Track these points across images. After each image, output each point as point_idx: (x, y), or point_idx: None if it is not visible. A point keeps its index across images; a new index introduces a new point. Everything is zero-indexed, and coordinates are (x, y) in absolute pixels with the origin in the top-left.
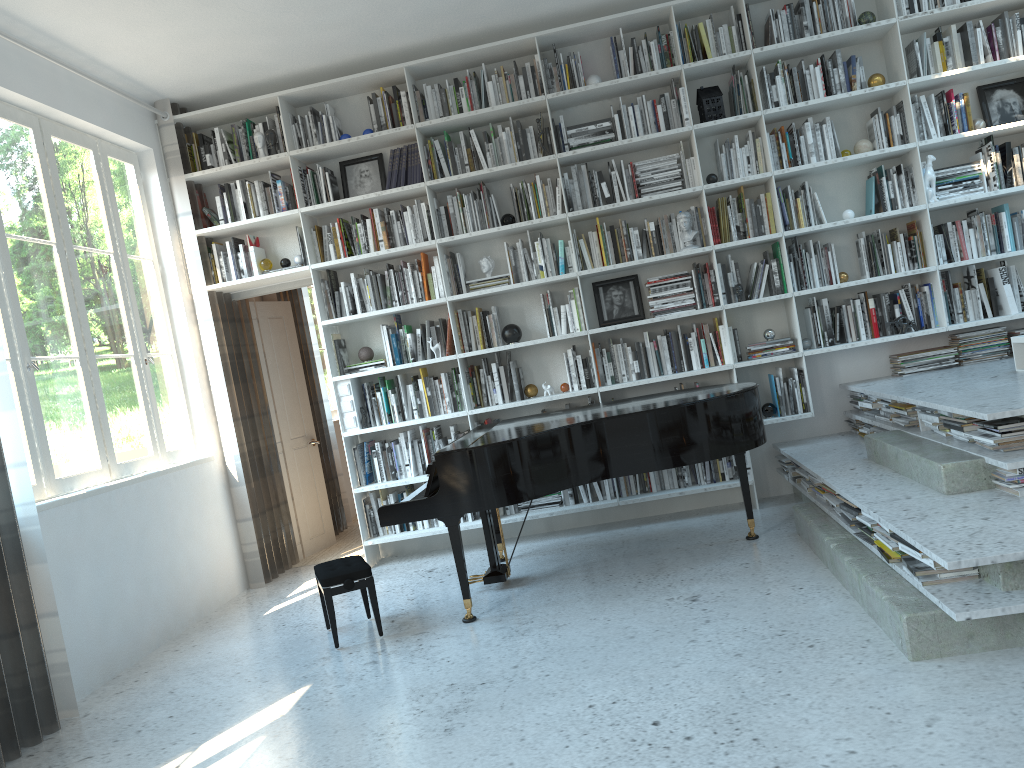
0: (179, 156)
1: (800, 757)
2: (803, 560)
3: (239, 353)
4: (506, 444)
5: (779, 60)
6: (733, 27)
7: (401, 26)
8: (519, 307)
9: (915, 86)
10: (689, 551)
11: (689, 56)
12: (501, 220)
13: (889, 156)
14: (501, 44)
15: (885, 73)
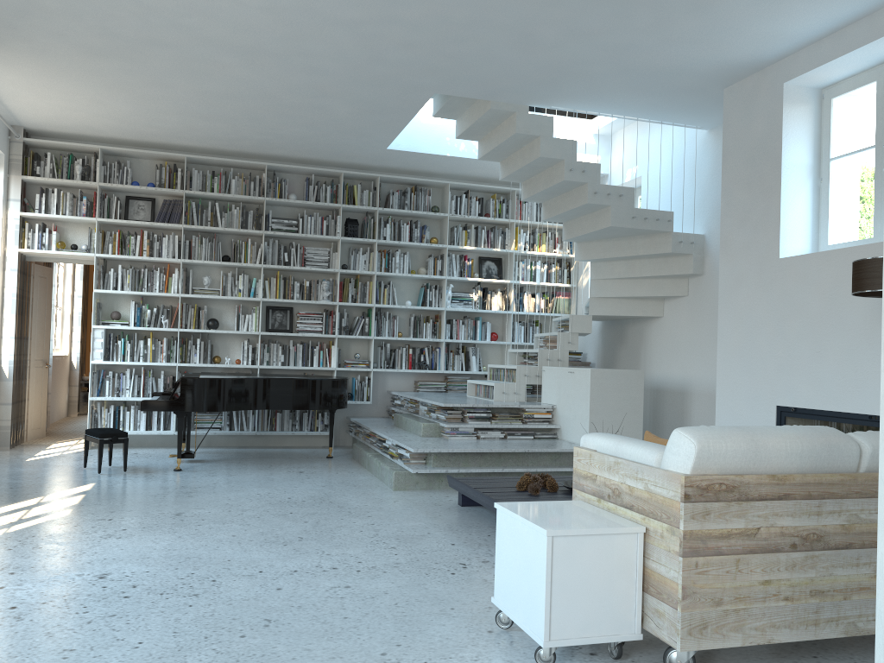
0: (21, 163)
1: (347, 505)
2: (354, 465)
3: (22, 295)
4: (221, 379)
5: (390, 216)
6: (371, 192)
7: (194, 137)
8: (220, 309)
9: (451, 248)
10: (296, 459)
11: (346, 200)
12: (222, 258)
13: (433, 279)
14: (246, 162)
15: (439, 237)
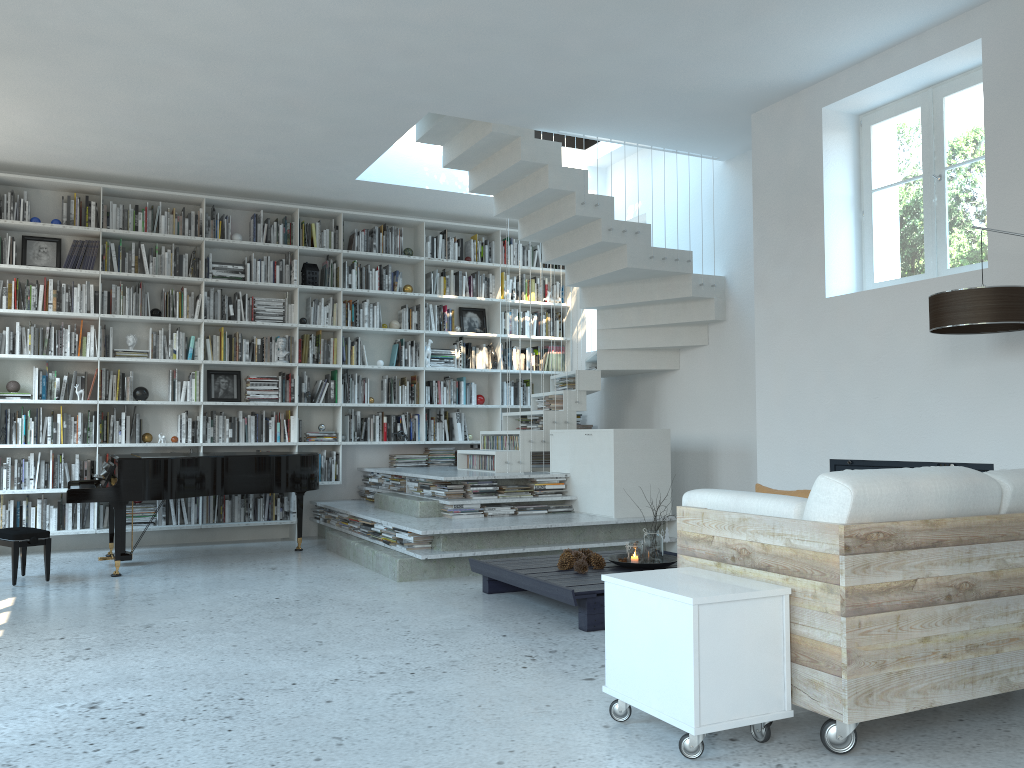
0: None
1: (353, 601)
2: (334, 557)
3: None
4: (169, 459)
5: (356, 260)
6: (332, 232)
7: (114, 163)
8: (149, 376)
9: (428, 298)
10: (258, 554)
11: (303, 241)
12: (151, 312)
13: (408, 334)
14: (180, 195)
15: (413, 285)
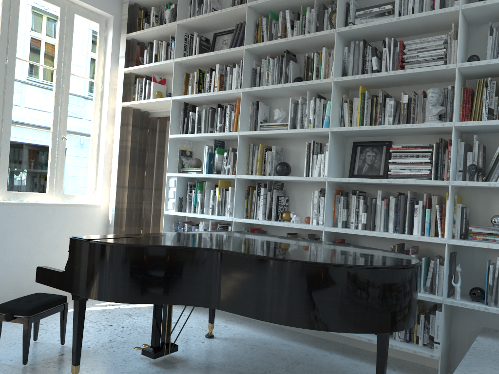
0: (126, 22)
1: None
2: None
3: (143, 148)
4: (115, 246)
5: None
6: None
7: None
8: (298, 151)
9: None
10: None
11: None
12: (293, 81)
13: None
14: None
15: None
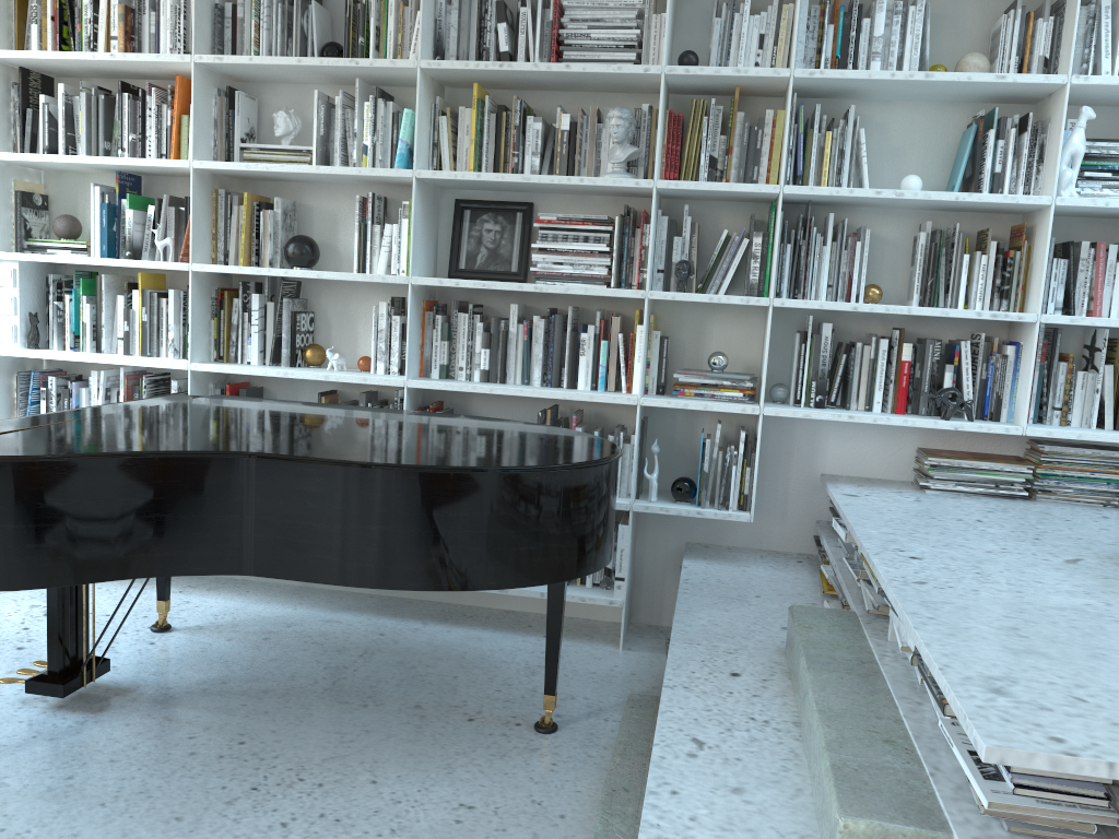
0: None
1: None
2: None
3: None
4: None
5: None
6: None
7: None
8: (332, 211)
9: None
10: (423, 724)
11: None
12: (320, 51)
13: (1014, 95)
14: None
15: None
